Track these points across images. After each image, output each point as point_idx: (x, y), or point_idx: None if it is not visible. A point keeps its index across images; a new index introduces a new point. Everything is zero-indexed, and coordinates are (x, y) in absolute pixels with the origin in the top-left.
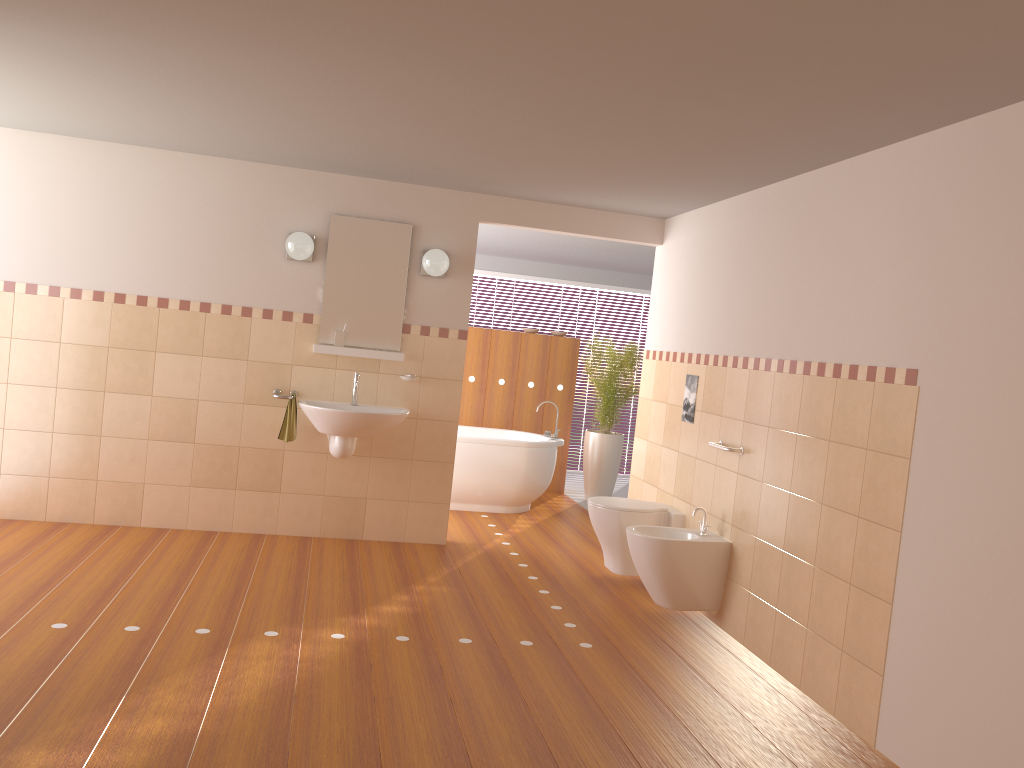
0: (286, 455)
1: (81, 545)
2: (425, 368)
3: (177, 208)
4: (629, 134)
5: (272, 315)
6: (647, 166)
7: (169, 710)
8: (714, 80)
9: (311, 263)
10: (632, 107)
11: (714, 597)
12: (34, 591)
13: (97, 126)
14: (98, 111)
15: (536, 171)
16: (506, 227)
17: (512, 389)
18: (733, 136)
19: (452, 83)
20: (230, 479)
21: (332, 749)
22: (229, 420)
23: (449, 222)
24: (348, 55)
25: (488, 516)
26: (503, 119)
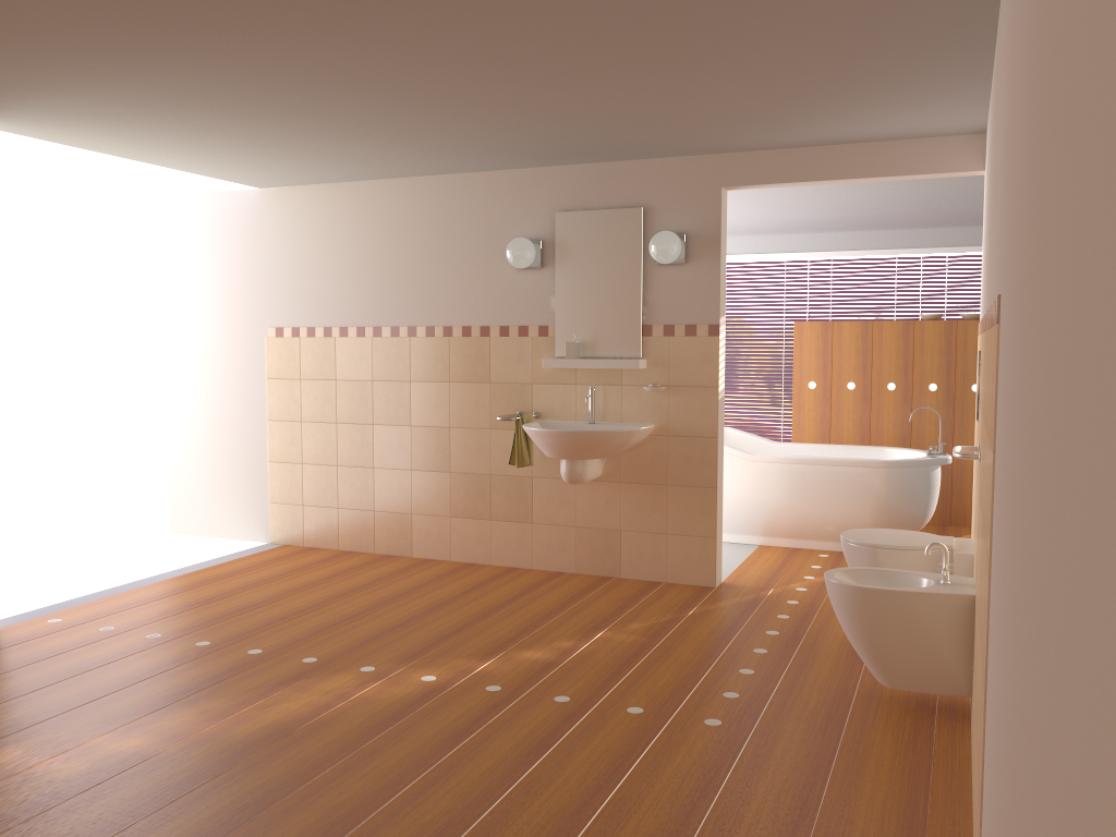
0: (534, 482)
1: (333, 572)
2: (673, 375)
3: (416, 234)
4: (675, 29)
5: (508, 332)
6: (793, 65)
7: (164, 731)
8: None
9: (541, 270)
10: None
11: (957, 676)
12: (232, 611)
13: (318, 168)
14: (286, 153)
15: (704, 109)
16: (841, 189)
17: (906, 395)
18: None
19: (398, 30)
20: (484, 509)
21: (236, 793)
22: (478, 447)
23: (686, 196)
24: (272, 33)
25: (828, 556)
26: (529, 56)
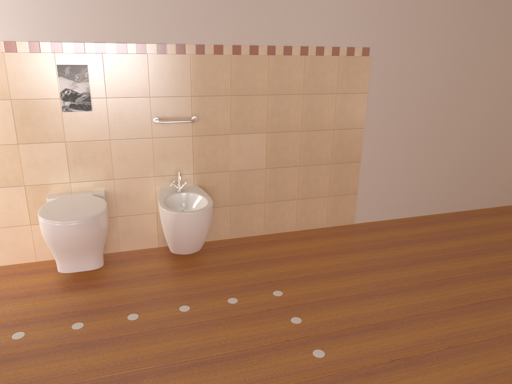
0: None
1: None
2: None
3: None
4: None
5: None
6: None
7: None
8: None
9: None
10: None
11: None
12: None
13: None
14: None
15: None
16: None
17: None
18: None
19: None
20: None
21: None
22: None
23: None
24: None
25: None
26: None
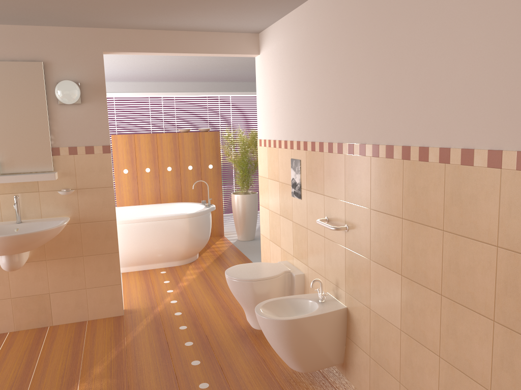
0: None
1: None
2: (79, 181)
3: None
4: None
5: None
6: None
7: None
8: None
9: None
10: None
11: (338, 354)
12: None
13: None
14: None
15: None
16: (147, 58)
17: (177, 173)
18: None
19: None
20: None
21: None
22: None
23: (76, 56)
24: None
25: (166, 272)
26: None
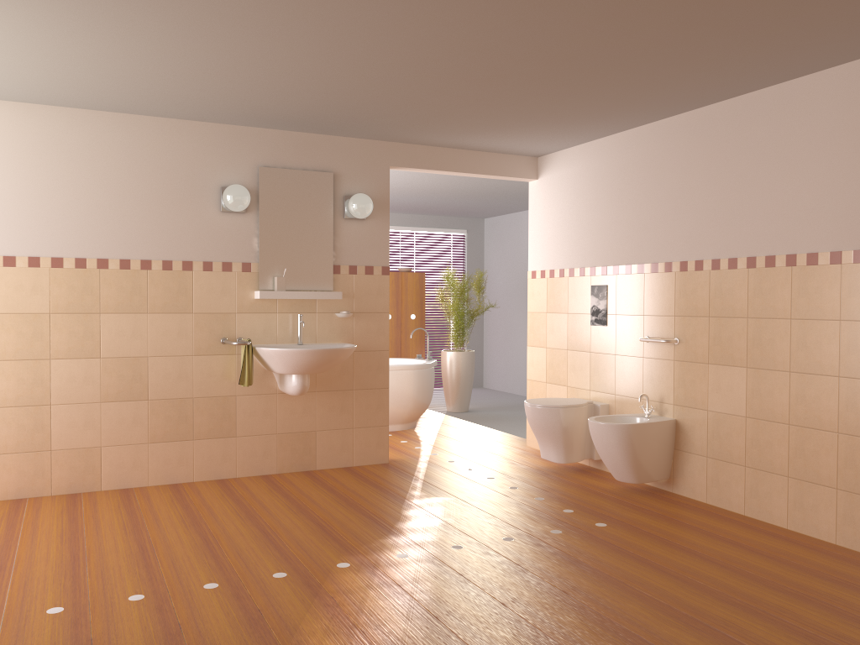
0: (238, 400)
1: (63, 517)
2: (356, 304)
3: (108, 168)
4: (610, 68)
5: (212, 267)
6: (586, 102)
7: None
8: (758, 6)
9: (244, 214)
10: (647, 38)
11: (666, 467)
12: (69, 569)
13: (35, 84)
14: (56, 64)
15: (473, 113)
16: None
17: None
18: (703, 66)
19: (502, 16)
20: (187, 430)
21: None
22: (180, 373)
23: (364, 169)
24: None
25: (391, 435)
26: (506, 56)
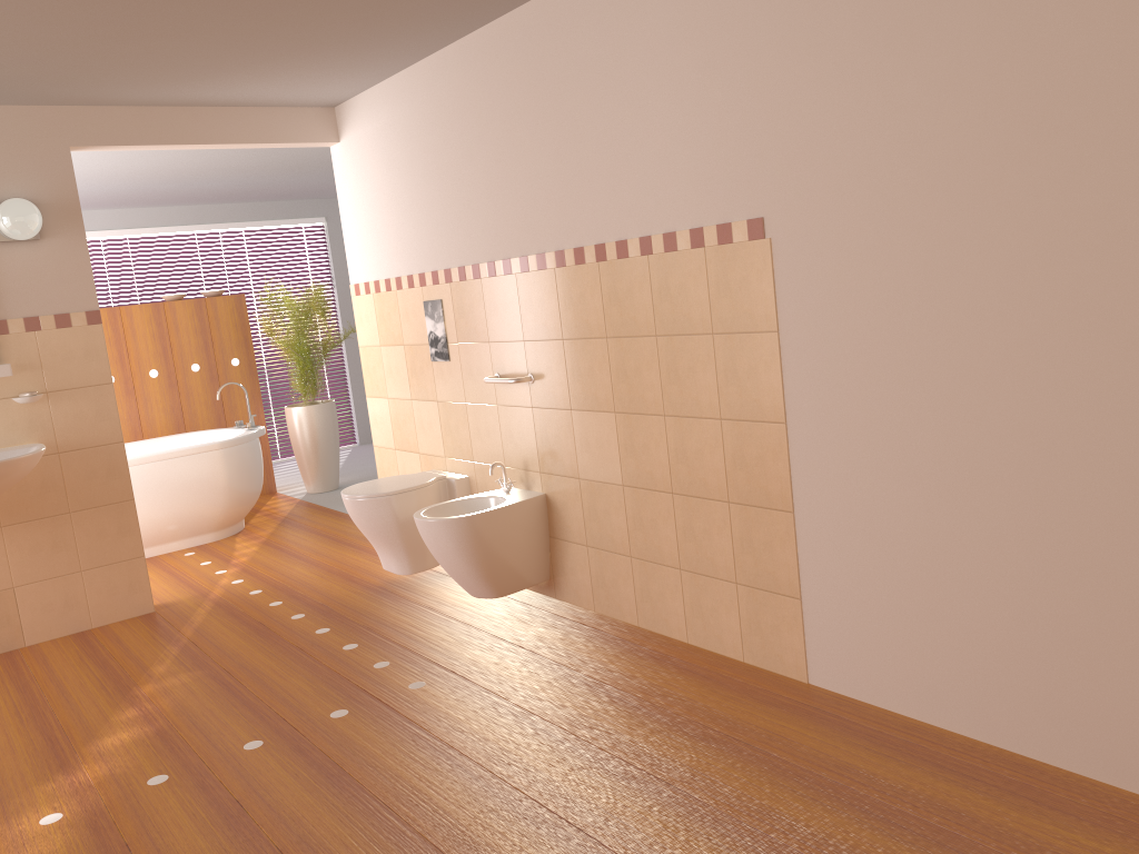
0: None
1: None
2: (50, 378)
3: None
4: None
5: None
6: (320, 16)
7: None
8: None
9: None
10: None
11: (541, 565)
12: None
13: None
14: None
15: (149, 50)
16: (104, 159)
17: (172, 380)
18: None
19: None
20: None
21: None
22: None
23: (22, 156)
24: None
25: (195, 552)
26: None
